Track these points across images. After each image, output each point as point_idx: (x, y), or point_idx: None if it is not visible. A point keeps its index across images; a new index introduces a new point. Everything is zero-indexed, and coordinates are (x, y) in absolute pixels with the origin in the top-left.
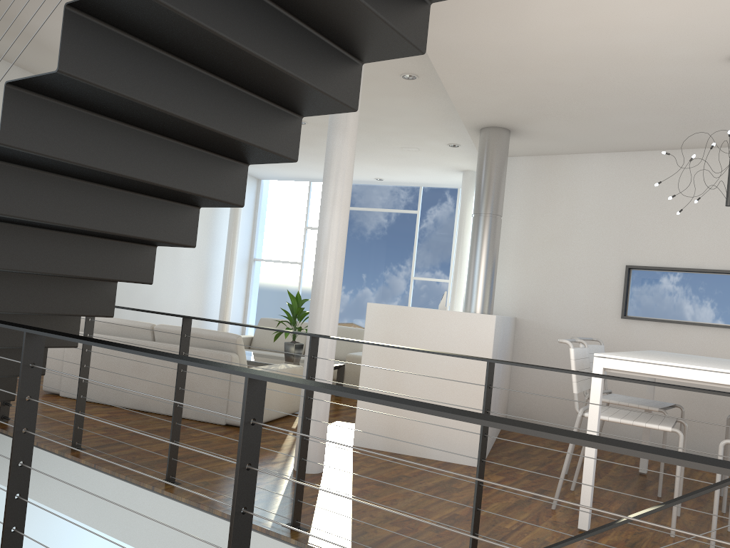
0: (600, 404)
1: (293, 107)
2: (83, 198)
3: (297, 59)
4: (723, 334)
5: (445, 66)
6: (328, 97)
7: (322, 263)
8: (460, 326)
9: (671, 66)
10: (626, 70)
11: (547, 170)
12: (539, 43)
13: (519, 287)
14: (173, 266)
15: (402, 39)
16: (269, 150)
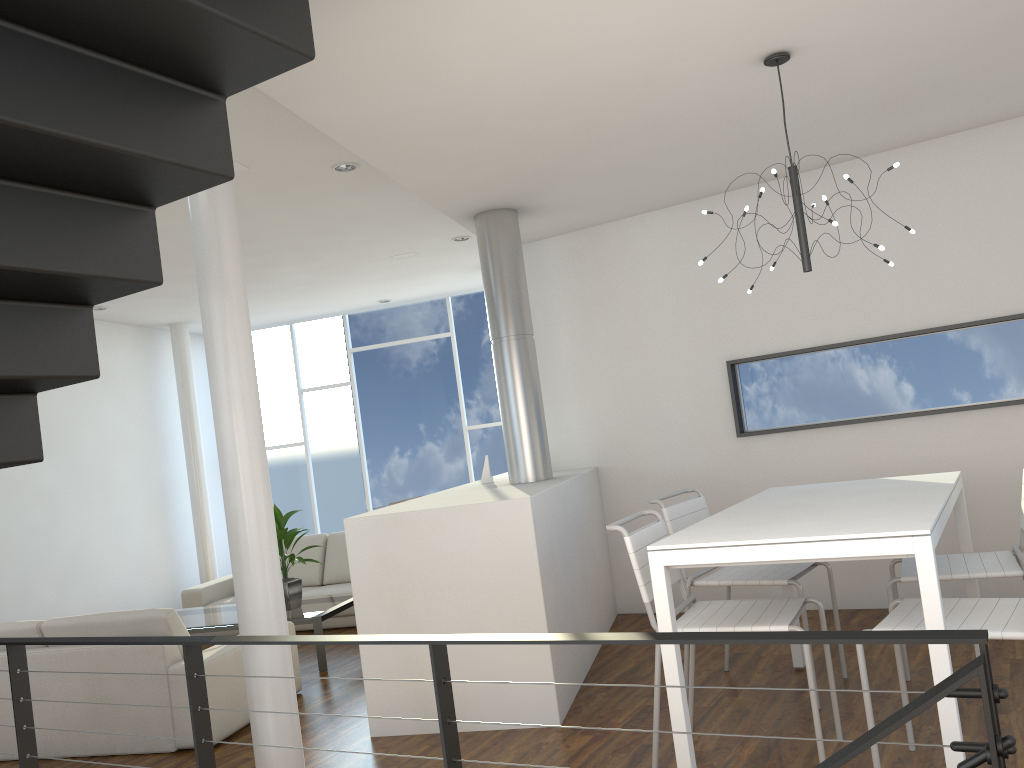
0: (673, 620)
1: (61, 299)
2: None
3: (7, 239)
4: (876, 430)
5: (372, 150)
6: (95, 279)
7: (233, 494)
8: (484, 524)
9: (685, 85)
10: (627, 103)
11: (590, 249)
12: (484, 94)
13: (591, 422)
14: (106, 498)
15: (179, 168)
16: (36, 376)
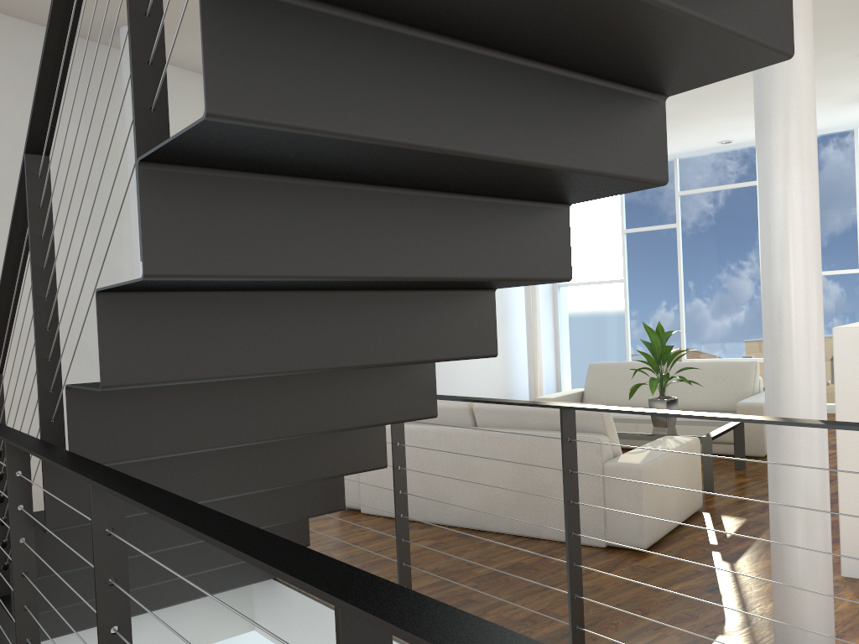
0: None
1: None
2: (377, 221)
3: None
4: None
5: None
6: None
7: (782, 272)
8: None
9: None
10: None
11: None
12: None
13: None
14: None
15: None
16: (746, 37)
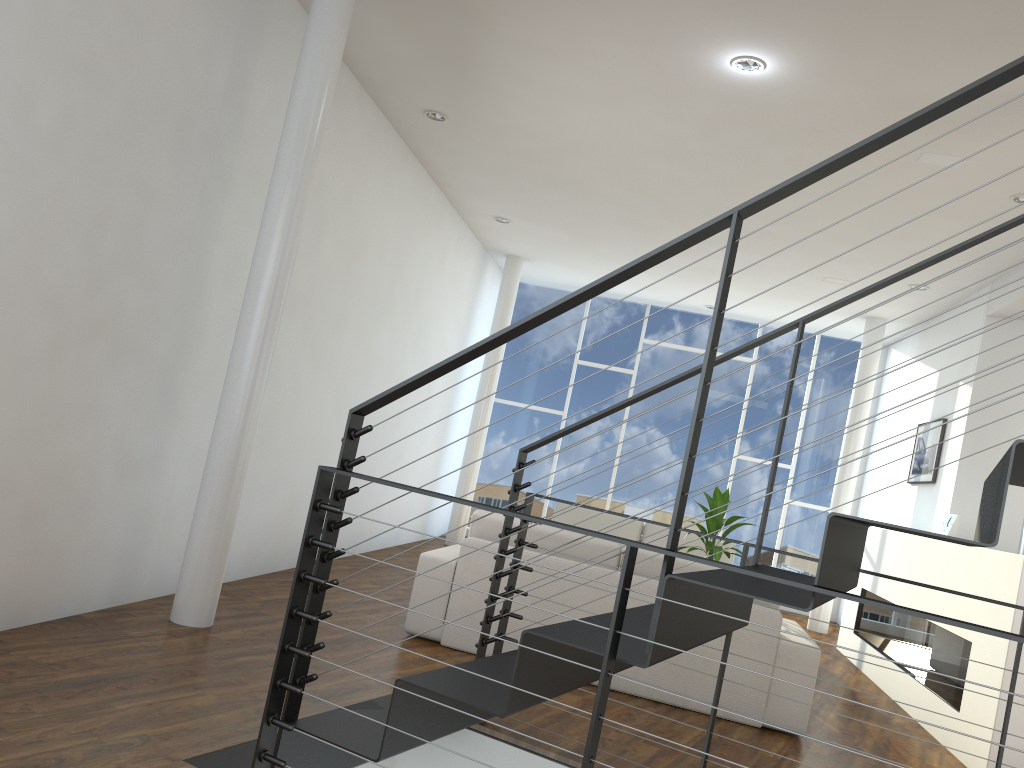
0: None
1: None
2: None
3: None
4: None
5: None
6: None
7: None
8: None
9: None
10: None
11: None
12: None
13: None
14: (425, 406)
15: None
16: None
